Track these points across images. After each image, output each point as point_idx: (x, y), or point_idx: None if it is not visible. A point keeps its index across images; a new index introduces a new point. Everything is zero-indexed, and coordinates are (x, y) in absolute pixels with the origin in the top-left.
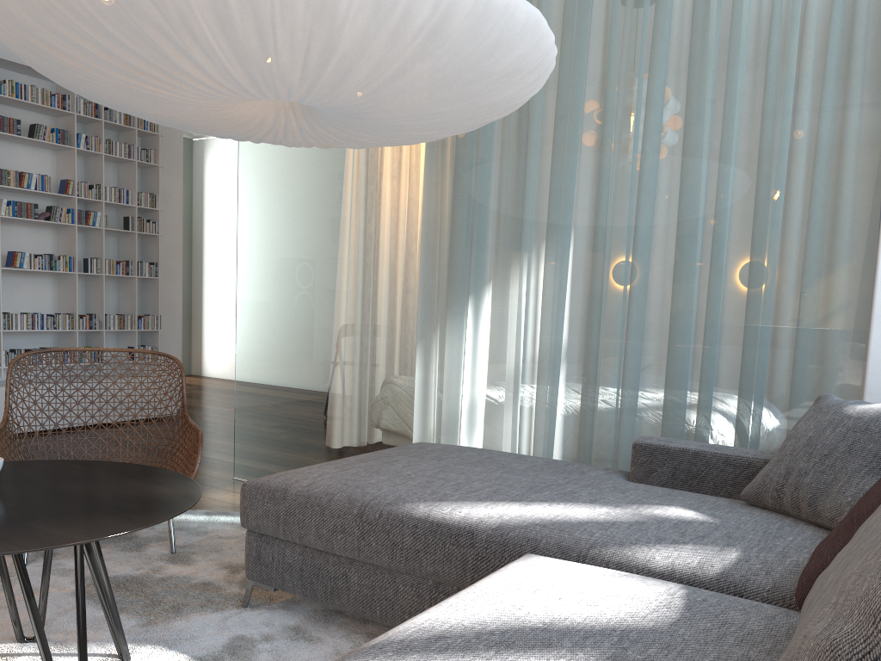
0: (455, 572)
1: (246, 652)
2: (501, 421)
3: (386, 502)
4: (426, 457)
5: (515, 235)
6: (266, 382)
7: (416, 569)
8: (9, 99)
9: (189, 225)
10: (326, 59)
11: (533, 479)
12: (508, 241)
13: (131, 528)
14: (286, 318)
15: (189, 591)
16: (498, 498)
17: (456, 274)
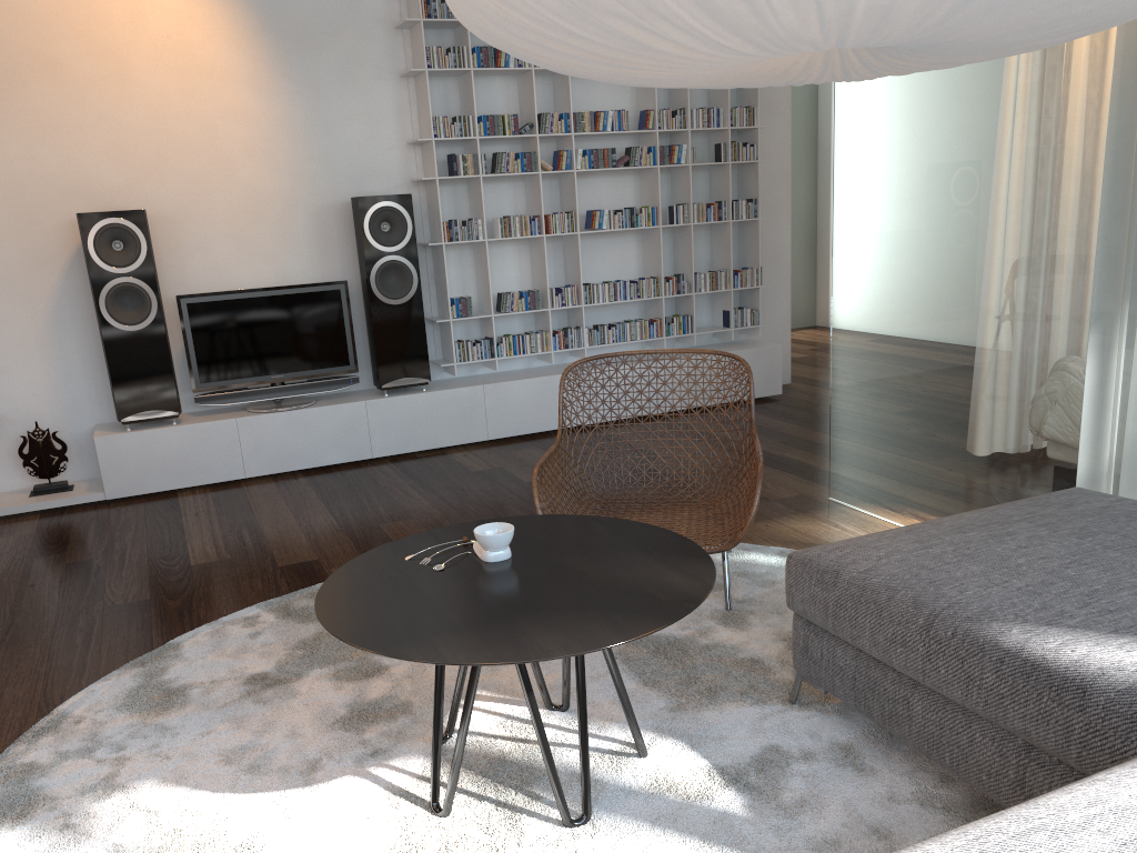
0: (1053, 740)
1: (776, 772)
2: None
3: (965, 615)
4: (1063, 529)
5: None
6: (868, 377)
7: (999, 719)
8: None
9: (813, 124)
10: (849, 5)
11: None
12: None
13: (612, 642)
14: (895, 291)
15: (732, 669)
16: None
17: None
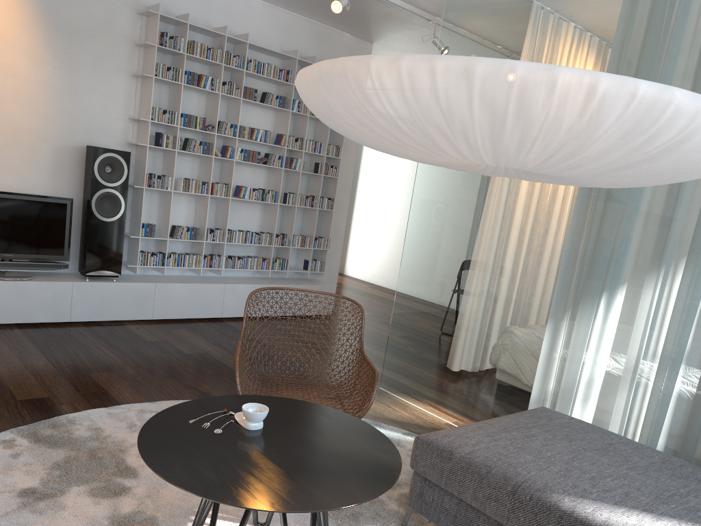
0: None
1: None
2: (615, 401)
3: (536, 487)
4: (557, 435)
5: (658, 251)
6: (416, 322)
7: None
8: (251, 74)
9: None
10: (566, 159)
11: (657, 484)
12: (650, 255)
13: (364, 498)
14: (440, 277)
15: None
16: (631, 505)
17: (596, 272)
